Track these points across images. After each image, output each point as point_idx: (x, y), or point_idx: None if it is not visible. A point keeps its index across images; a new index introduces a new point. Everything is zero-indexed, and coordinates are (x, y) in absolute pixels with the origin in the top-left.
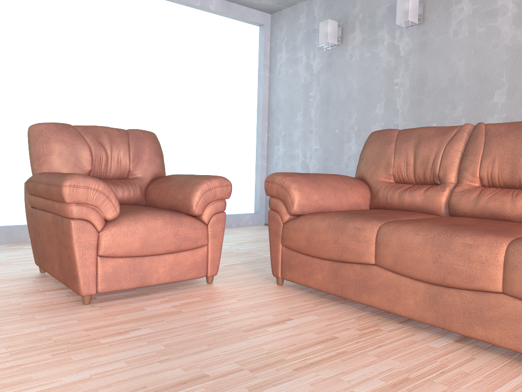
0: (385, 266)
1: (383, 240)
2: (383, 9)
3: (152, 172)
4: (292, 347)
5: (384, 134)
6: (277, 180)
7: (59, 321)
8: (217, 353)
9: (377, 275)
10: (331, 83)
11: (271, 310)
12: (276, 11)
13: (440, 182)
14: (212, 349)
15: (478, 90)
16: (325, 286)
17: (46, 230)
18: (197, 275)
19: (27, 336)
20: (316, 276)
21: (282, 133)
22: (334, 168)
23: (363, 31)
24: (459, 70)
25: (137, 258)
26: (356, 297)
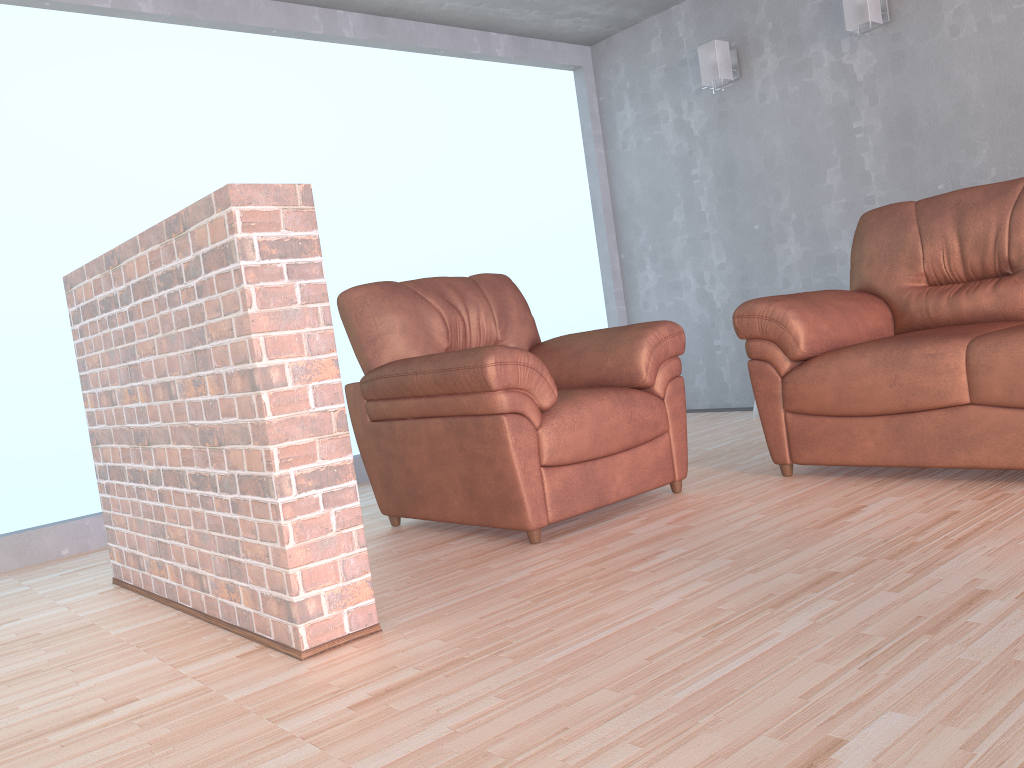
0: (991, 402)
1: (982, 362)
2: (811, 9)
3: (528, 338)
4: (909, 530)
5: (891, 213)
6: (758, 311)
7: (533, 564)
8: (815, 553)
9: (979, 418)
10: (731, 148)
11: (820, 502)
12: (600, 41)
13: (1013, 270)
14: (802, 551)
15: (1012, 117)
16: (883, 456)
17: (425, 449)
18: (663, 481)
19: (518, 584)
20: (862, 446)
21: (649, 248)
22: (762, 291)
23: (778, 50)
24: (971, 89)
25: (588, 463)
26: (944, 461)
